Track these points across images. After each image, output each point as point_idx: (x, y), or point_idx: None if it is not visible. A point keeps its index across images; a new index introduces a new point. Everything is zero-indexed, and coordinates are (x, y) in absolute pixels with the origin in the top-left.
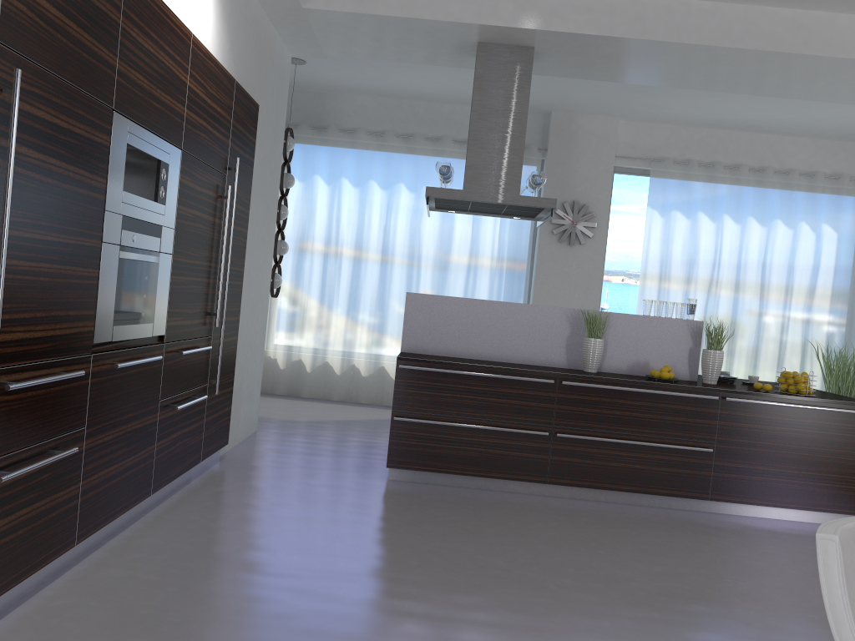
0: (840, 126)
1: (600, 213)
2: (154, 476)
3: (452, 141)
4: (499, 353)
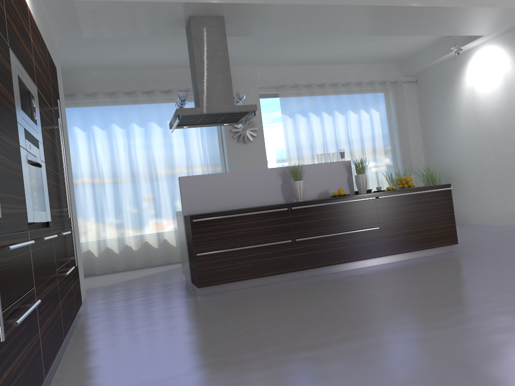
0: (370, 54)
1: (257, 121)
2: (63, 325)
3: (160, 92)
4: (244, 202)
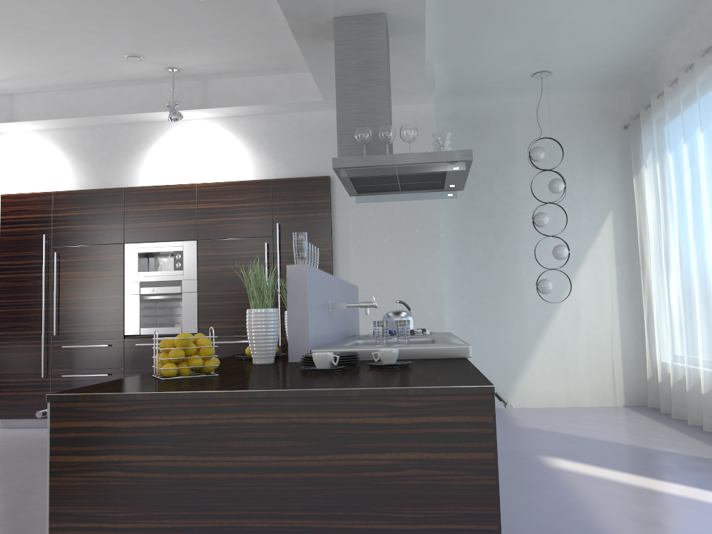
0: None
1: None
2: None
3: None
4: None
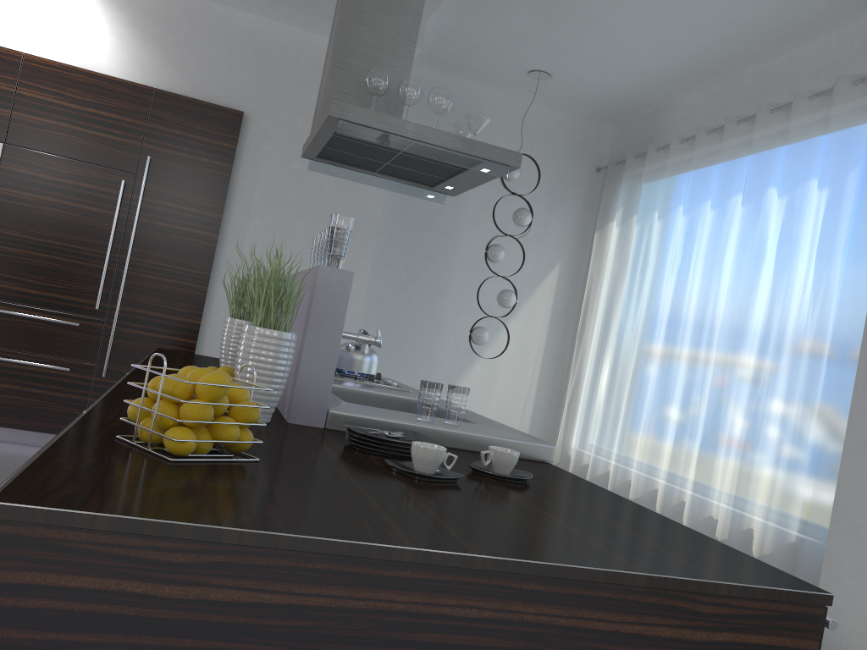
0: None
1: None
2: None
3: (769, 110)
4: None
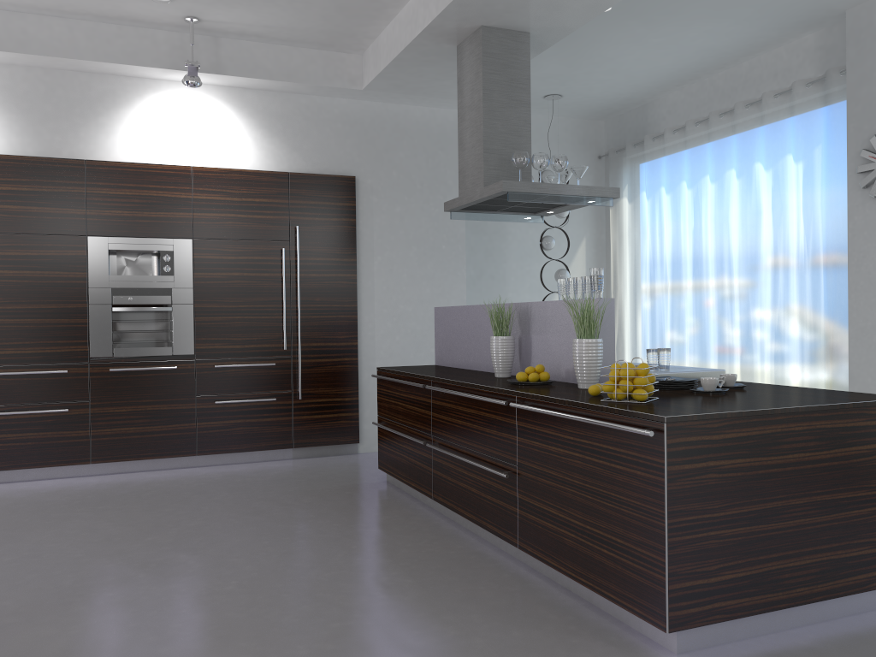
0: None
1: None
2: (198, 443)
3: (744, 106)
4: (475, 361)
